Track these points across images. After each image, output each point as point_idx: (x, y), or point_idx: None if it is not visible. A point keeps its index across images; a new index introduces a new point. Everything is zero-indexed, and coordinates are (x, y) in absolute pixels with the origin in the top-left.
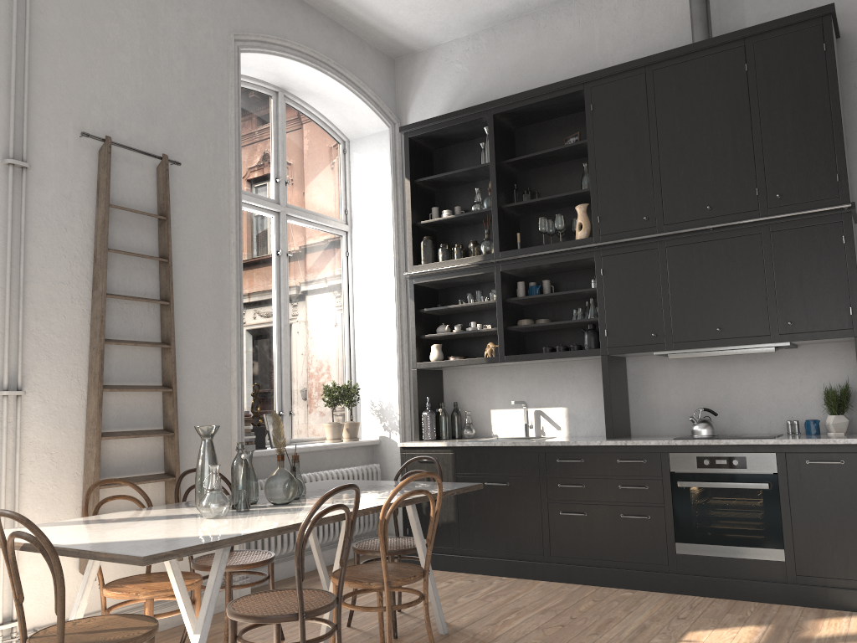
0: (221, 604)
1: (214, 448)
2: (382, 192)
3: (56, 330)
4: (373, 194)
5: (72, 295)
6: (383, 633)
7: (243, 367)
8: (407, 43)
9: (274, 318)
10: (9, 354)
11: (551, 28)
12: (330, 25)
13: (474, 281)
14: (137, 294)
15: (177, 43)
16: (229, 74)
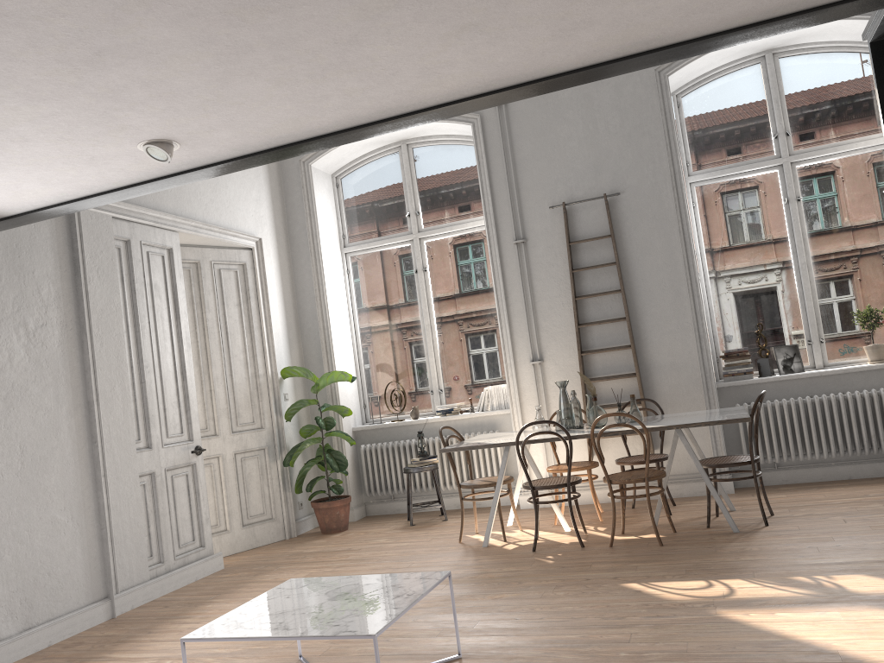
0: (703, 490)
1: (565, 393)
2: None
3: (556, 324)
4: None
5: (562, 302)
6: (668, 518)
7: (702, 320)
8: None
9: (791, 260)
10: (533, 342)
11: None
12: None
13: None
14: (604, 289)
15: (609, 108)
16: (658, 102)
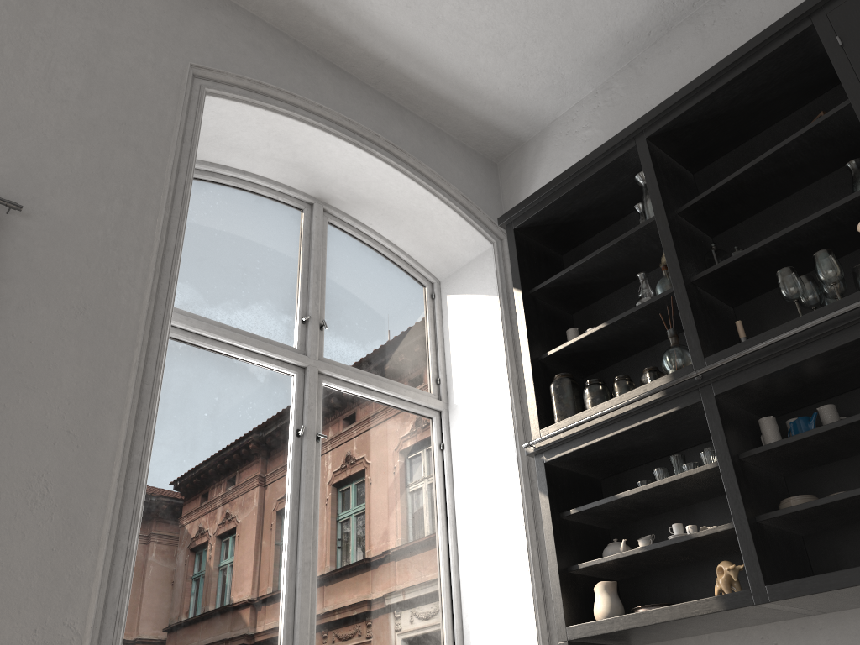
0: None
1: None
2: (489, 336)
3: None
4: (476, 344)
5: None
6: None
7: (119, 628)
8: (506, 125)
9: (285, 550)
10: None
11: (726, 18)
12: (381, 101)
13: (666, 445)
14: None
15: (71, 53)
16: (176, 114)
